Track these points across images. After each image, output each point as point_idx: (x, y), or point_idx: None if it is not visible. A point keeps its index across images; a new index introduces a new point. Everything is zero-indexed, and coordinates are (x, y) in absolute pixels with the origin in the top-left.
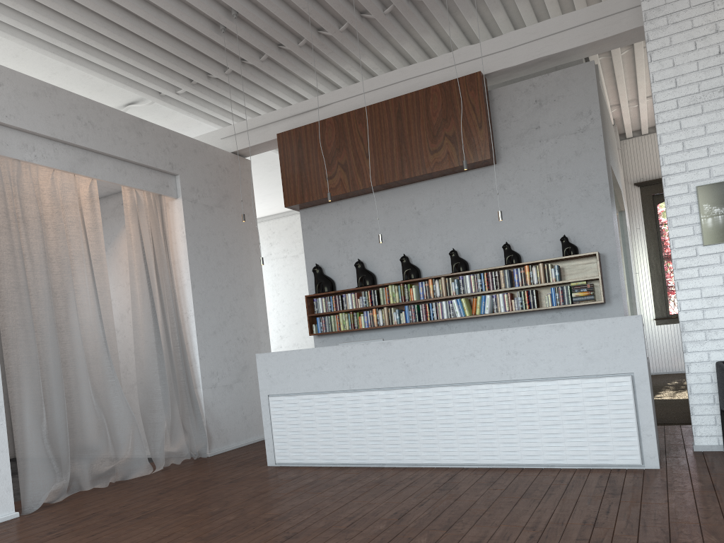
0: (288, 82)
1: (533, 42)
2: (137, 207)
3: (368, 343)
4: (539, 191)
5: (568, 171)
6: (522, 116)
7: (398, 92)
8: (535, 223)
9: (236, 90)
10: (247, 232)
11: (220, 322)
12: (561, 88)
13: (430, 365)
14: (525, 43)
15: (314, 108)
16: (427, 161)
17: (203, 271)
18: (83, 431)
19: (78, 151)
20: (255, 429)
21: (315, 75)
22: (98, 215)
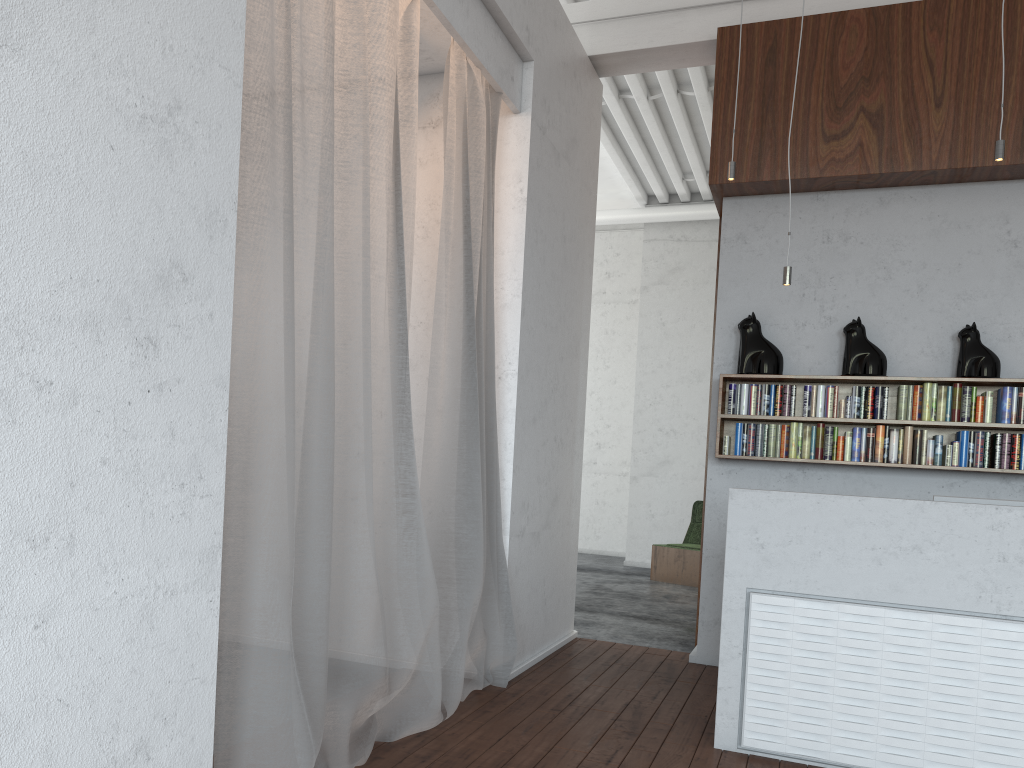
0: None
1: None
2: (465, 104)
3: None
4: None
5: None
6: None
7: None
8: None
9: None
10: (586, 227)
11: (541, 398)
12: None
13: None
14: None
15: None
16: None
17: (535, 285)
18: (344, 624)
19: None
20: (551, 626)
21: None
22: (416, 91)
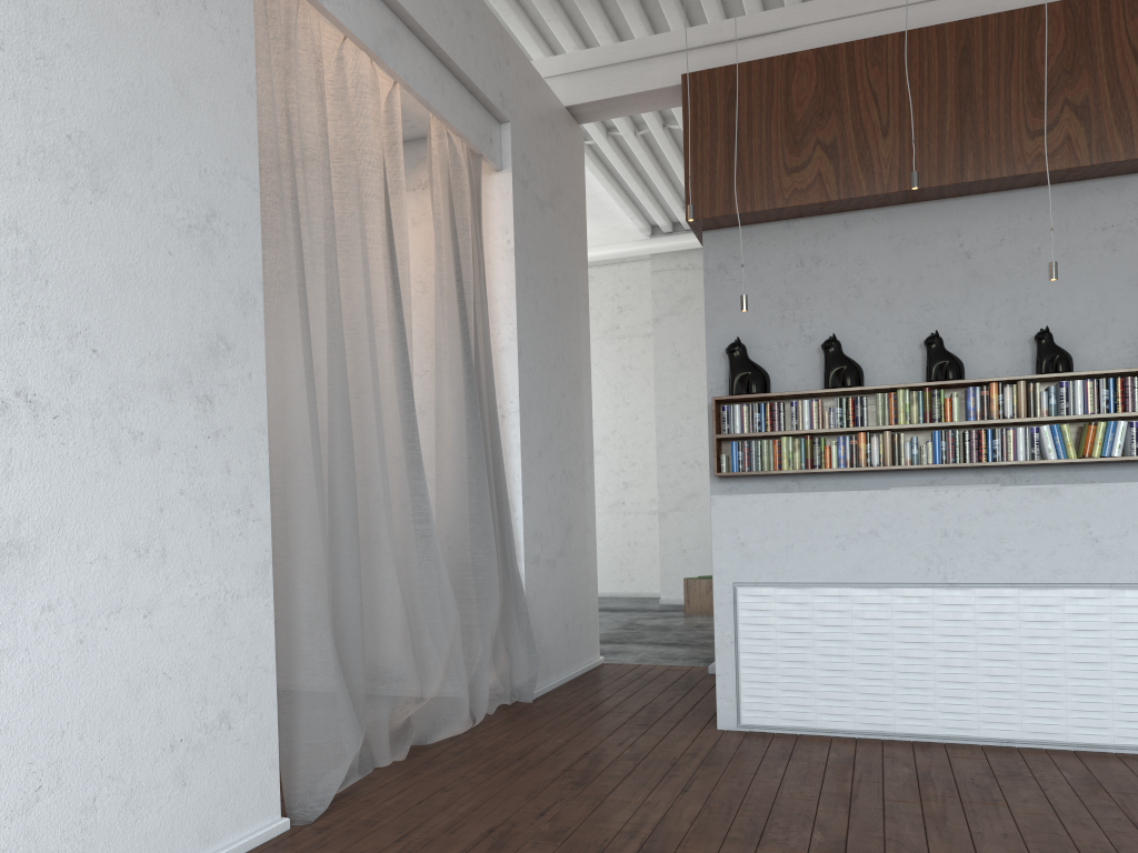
0: None
1: None
2: (449, 170)
3: (1000, 488)
4: None
5: None
6: None
7: (952, 15)
8: None
9: None
10: (577, 268)
11: (546, 433)
12: None
13: None
14: None
15: (761, 33)
16: (1019, 151)
17: (530, 328)
18: (376, 634)
19: (384, 13)
20: (576, 651)
21: None
22: (402, 167)
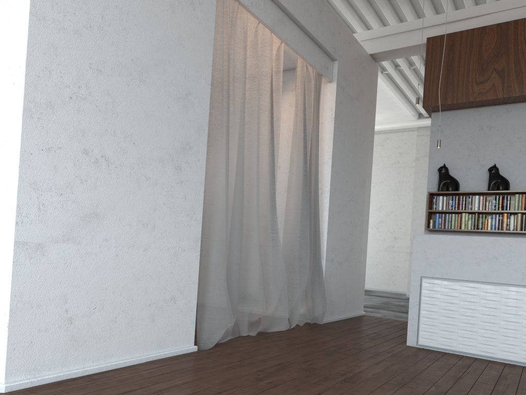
0: None
1: None
2: (305, 81)
3: None
4: None
5: None
6: None
7: None
8: None
9: None
10: (368, 129)
11: (343, 203)
12: None
13: None
14: None
15: (470, 17)
16: None
17: (339, 154)
18: (247, 278)
19: (278, 11)
20: (350, 306)
21: None
22: (281, 78)
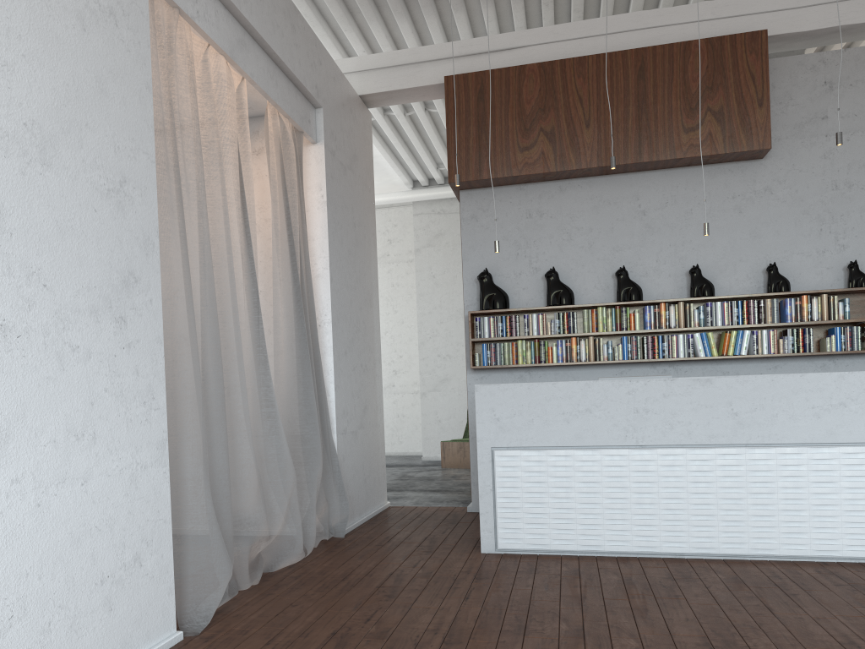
0: (458, 7)
1: (833, 3)
2: (280, 143)
3: (673, 378)
4: (820, 201)
5: (861, 179)
6: (805, 100)
7: (631, 43)
8: (810, 241)
9: (375, 5)
10: (368, 214)
11: (349, 338)
12: (860, 70)
13: (774, 415)
14: (822, 4)
15: (500, 49)
16: (678, 142)
17: (338, 260)
18: (238, 491)
19: (236, 27)
20: (371, 498)
21: (494, 5)
22: (249, 141)
